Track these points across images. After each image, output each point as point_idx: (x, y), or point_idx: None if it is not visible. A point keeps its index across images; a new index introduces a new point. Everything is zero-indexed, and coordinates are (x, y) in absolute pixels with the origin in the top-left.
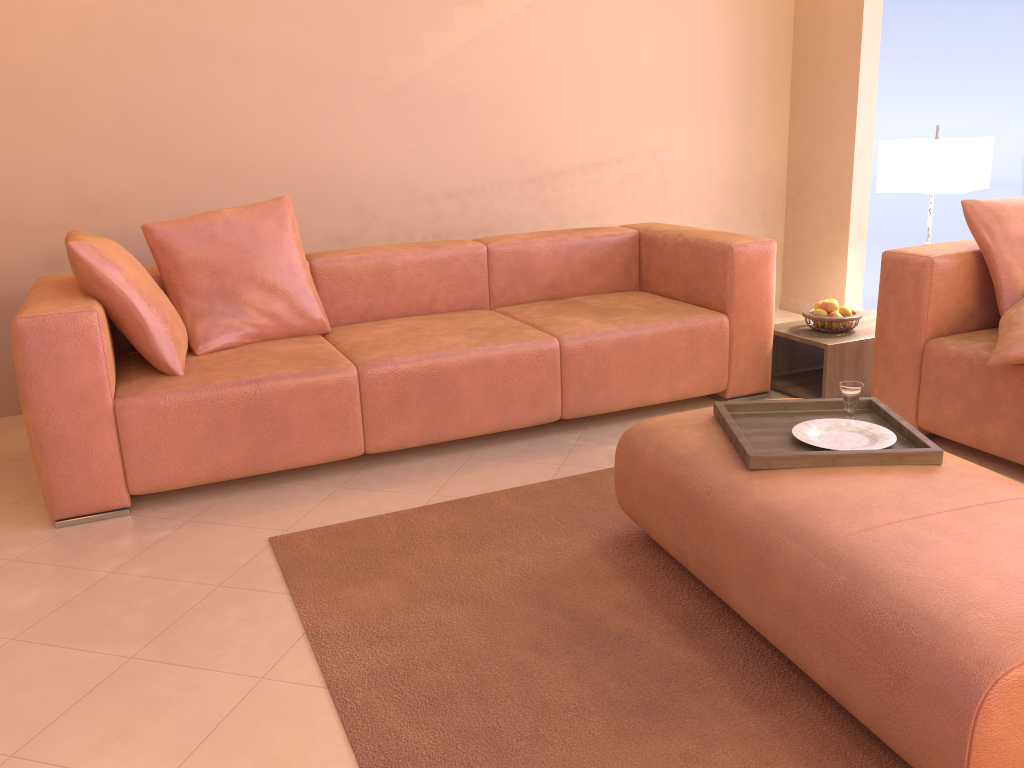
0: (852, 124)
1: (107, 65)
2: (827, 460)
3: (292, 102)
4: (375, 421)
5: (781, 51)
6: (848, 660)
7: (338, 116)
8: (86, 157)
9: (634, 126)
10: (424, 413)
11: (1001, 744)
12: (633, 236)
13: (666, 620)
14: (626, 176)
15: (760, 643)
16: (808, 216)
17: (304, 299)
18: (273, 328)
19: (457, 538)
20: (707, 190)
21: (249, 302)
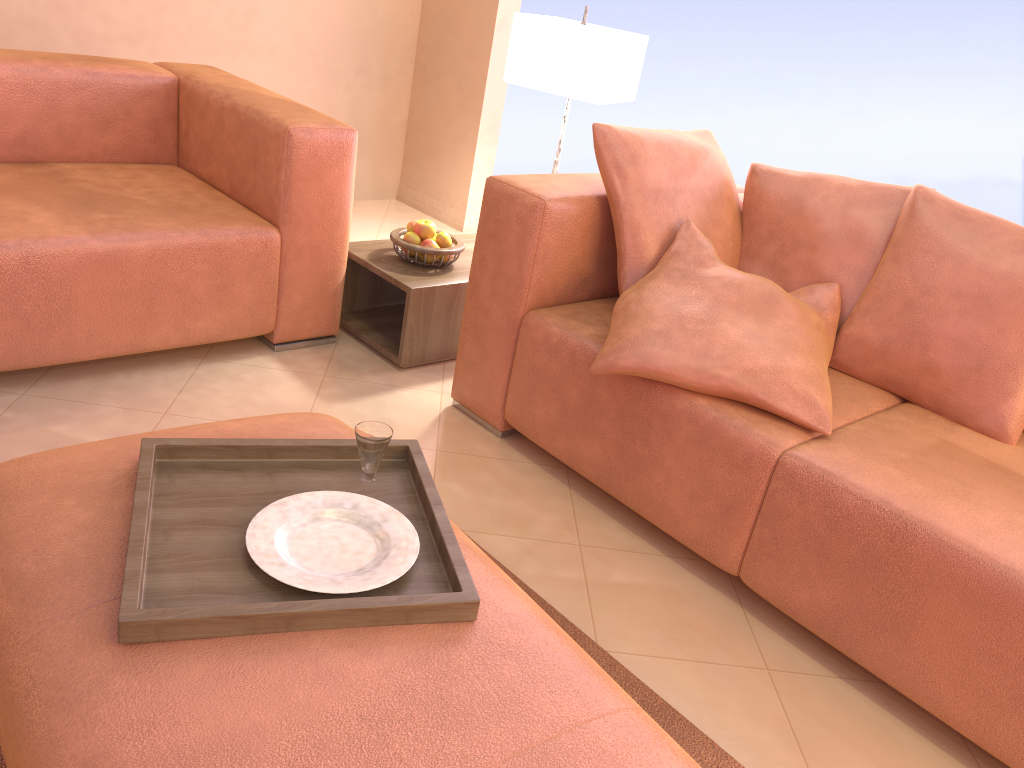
0: None
1: None
2: (277, 622)
3: None
4: None
5: None
6: None
7: None
8: None
9: None
10: None
11: None
12: (168, 83)
13: None
14: None
15: None
16: (438, 90)
17: None
18: None
19: None
20: (312, 31)
21: None
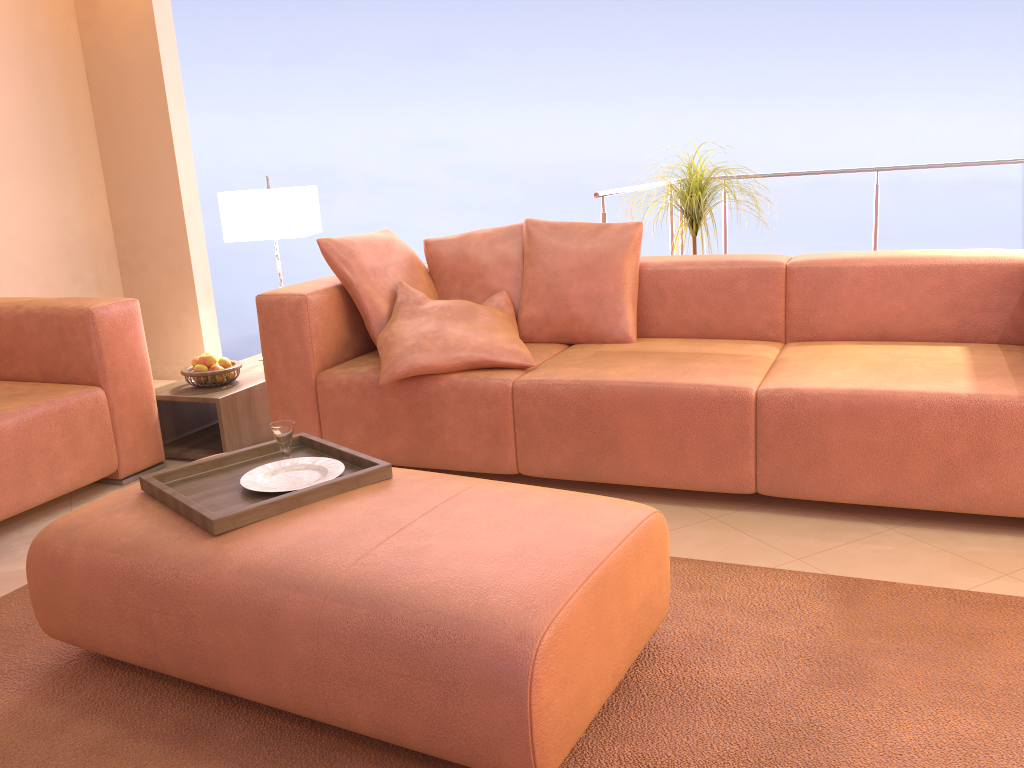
0: (175, 181)
1: None
2: (292, 502)
3: None
4: None
5: (80, 107)
6: (391, 692)
7: None
8: None
9: None
10: None
11: (551, 706)
12: None
13: (159, 741)
14: None
15: (275, 719)
16: (148, 277)
17: None
18: None
19: None
20: (27, 259)
21: None
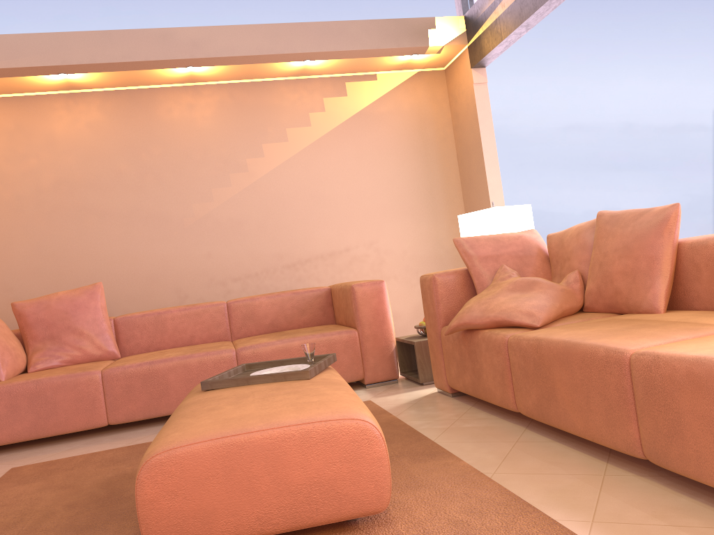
0: None
1: (30, 225)
2: (244, 381)
3: (134, 234)
4: (113, 403)
5: (451, 175)
6: None
7: (162, 240)
8: (16, 274)
9: (354, 228)
10: (145, 397)
11: (156, 504)
12: (326, 290)
13: None
14: (353, 259)
15: None
16: None
17: (101, 338)
18: (81, 356)
19: (108, 461)
20: (413, 263)
21: (66, 341)
